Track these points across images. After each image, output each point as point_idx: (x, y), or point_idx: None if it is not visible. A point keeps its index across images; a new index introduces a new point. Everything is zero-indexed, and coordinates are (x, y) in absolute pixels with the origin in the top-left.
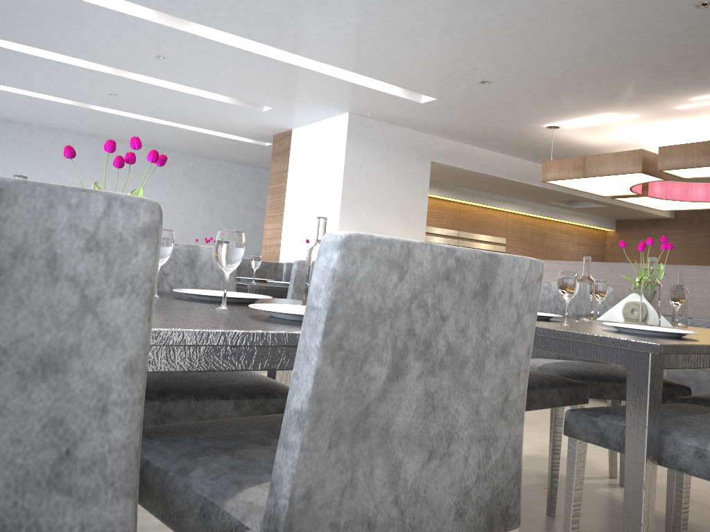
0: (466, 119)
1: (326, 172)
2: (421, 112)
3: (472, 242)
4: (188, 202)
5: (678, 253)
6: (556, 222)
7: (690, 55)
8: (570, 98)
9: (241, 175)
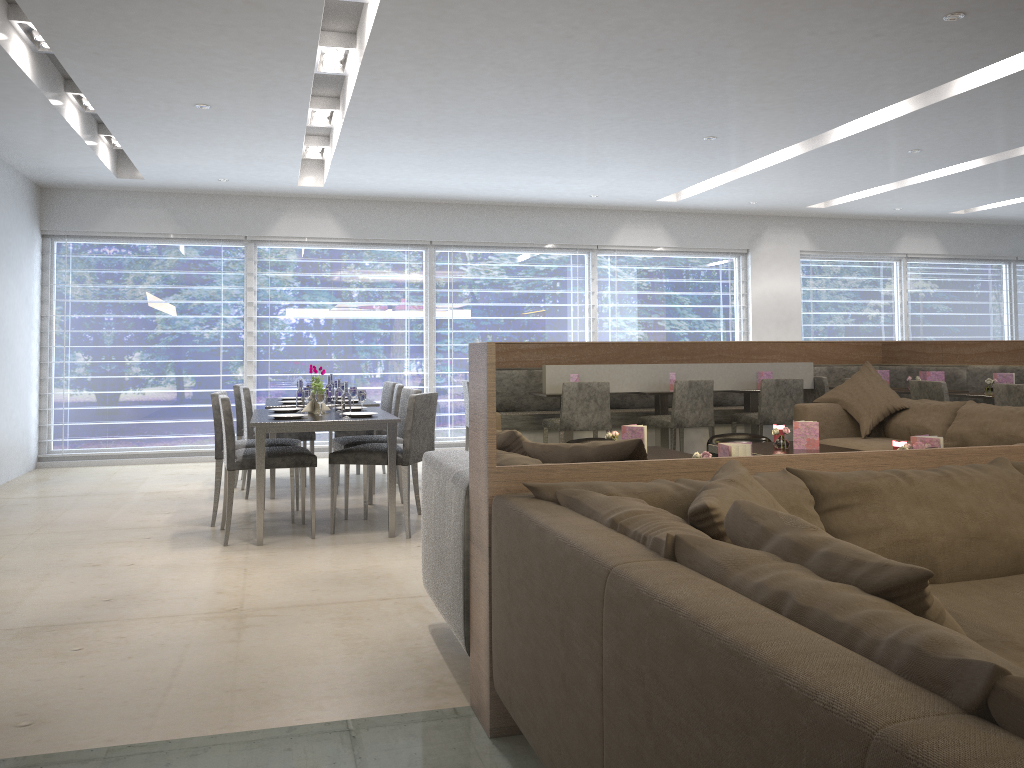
0: None
1: None
2: None
3: None
4: None
5: None
6: None
7: None
8: None
9: None
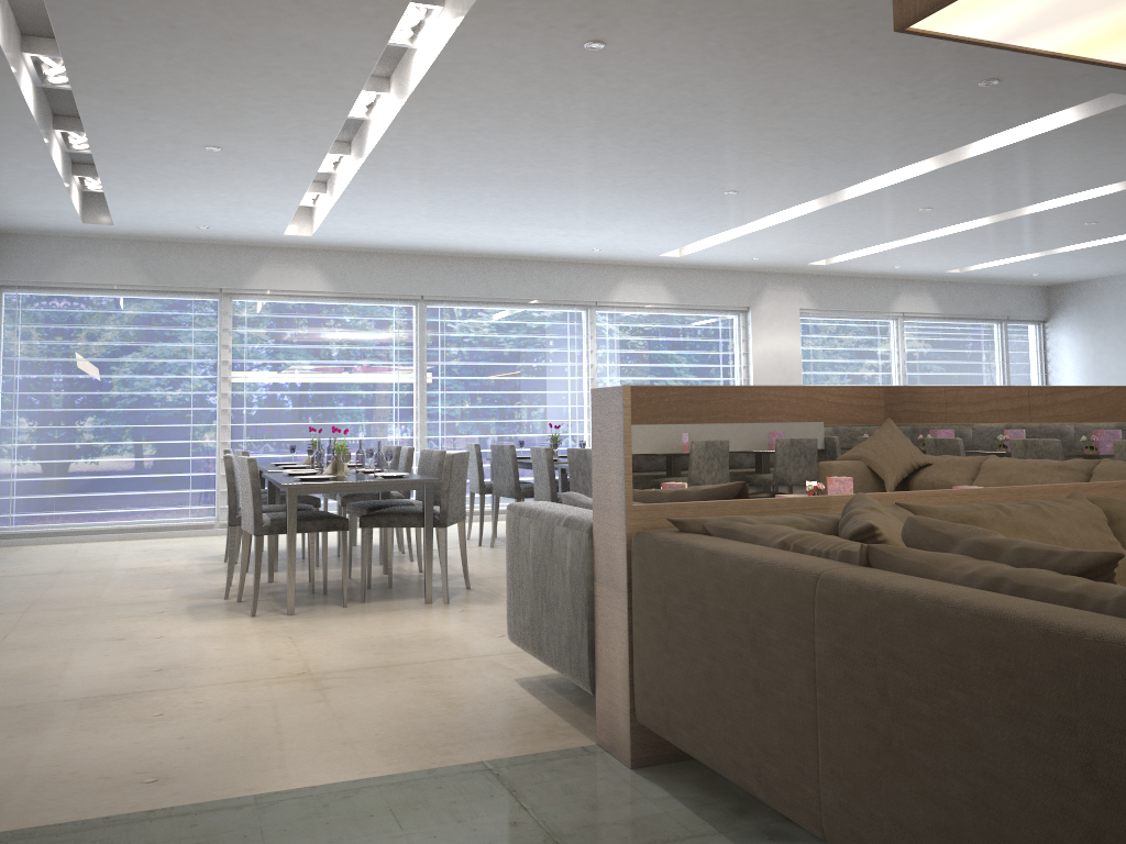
0: None
1: None
2: None
3: None
4: None
5: None
6: None
7: None
8: None
9: None
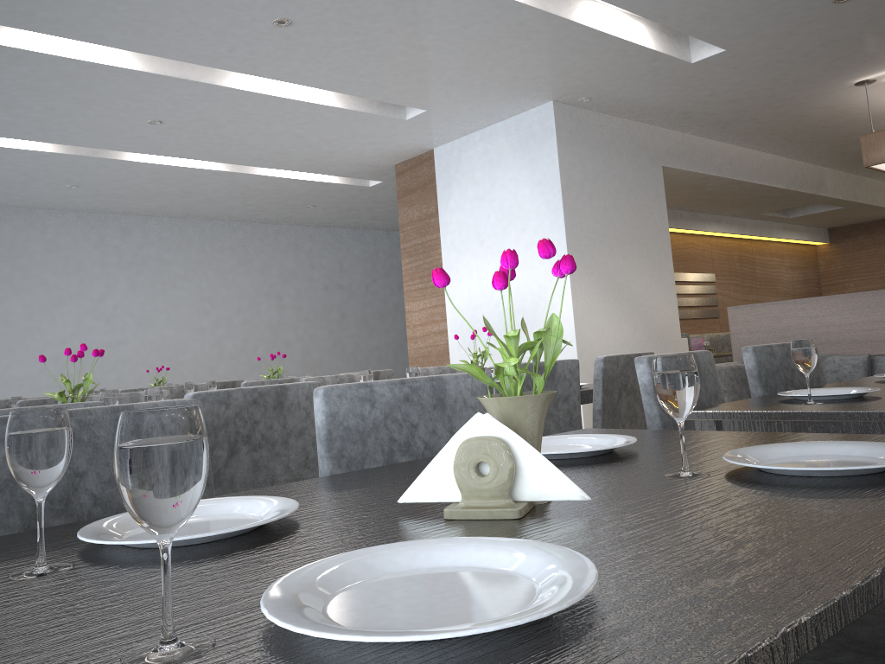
0: (739, 86)
1: (524, 202)
2: (676, 82)
3: (679, 285)
4: (245, 293)
5: None
6: (763, 242)
7: None
8: None
9: (312, 242)
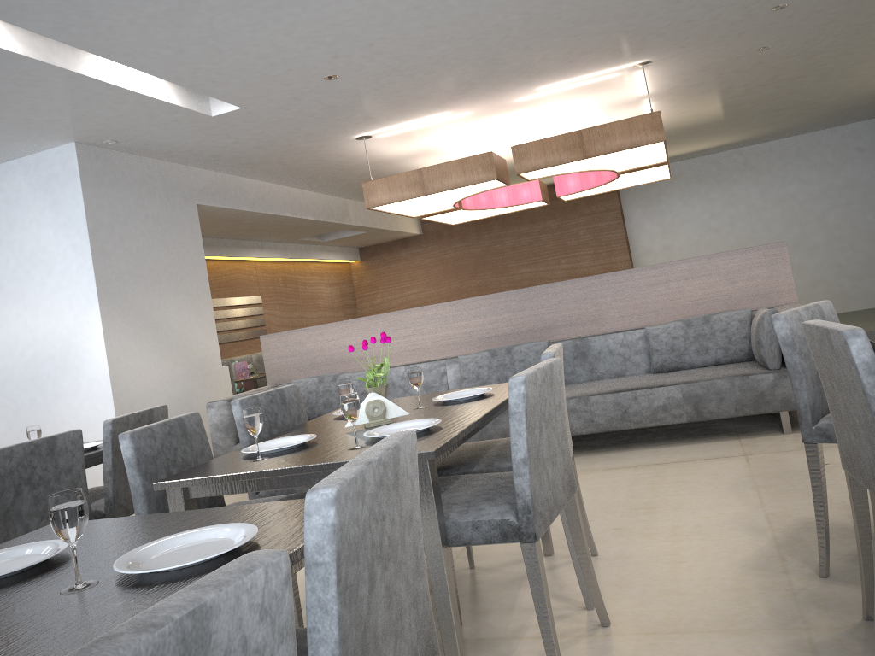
0: (260, 136)
1: (48, 244)
2: (201, 131)
3: (227, 309)
4: None
5: (435, 272)
6: (304, 263)
7: (583, 33)
8: (416, 95)
9: None
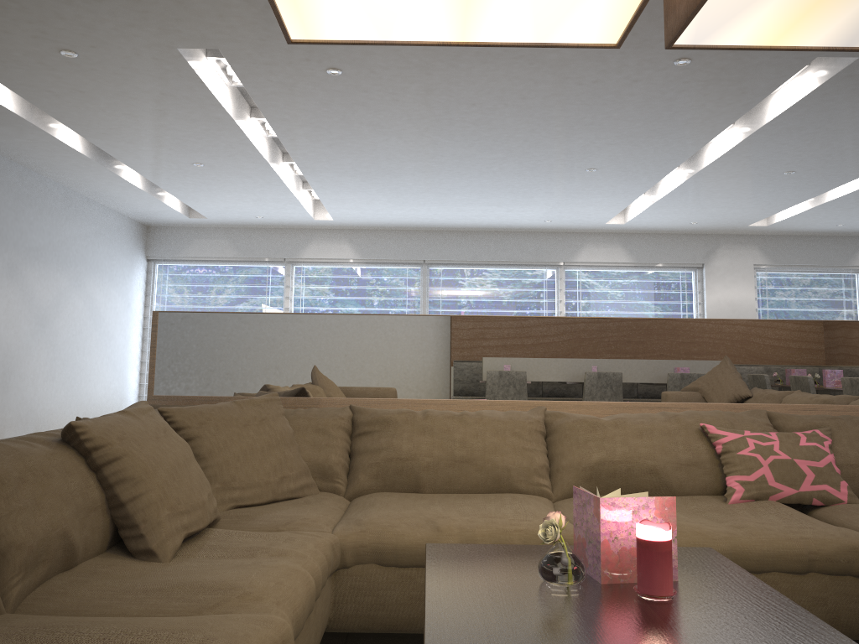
0: None
1: None
2: None
3: None
4: None
5: None
6: None
7: None
8: None
9: None
